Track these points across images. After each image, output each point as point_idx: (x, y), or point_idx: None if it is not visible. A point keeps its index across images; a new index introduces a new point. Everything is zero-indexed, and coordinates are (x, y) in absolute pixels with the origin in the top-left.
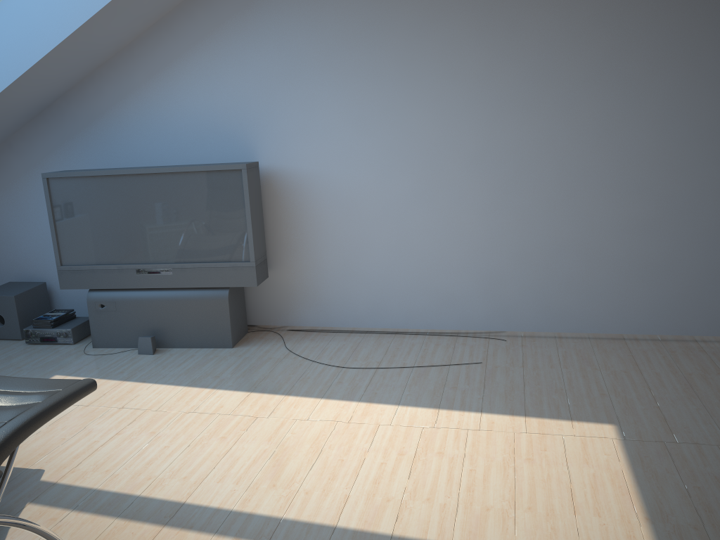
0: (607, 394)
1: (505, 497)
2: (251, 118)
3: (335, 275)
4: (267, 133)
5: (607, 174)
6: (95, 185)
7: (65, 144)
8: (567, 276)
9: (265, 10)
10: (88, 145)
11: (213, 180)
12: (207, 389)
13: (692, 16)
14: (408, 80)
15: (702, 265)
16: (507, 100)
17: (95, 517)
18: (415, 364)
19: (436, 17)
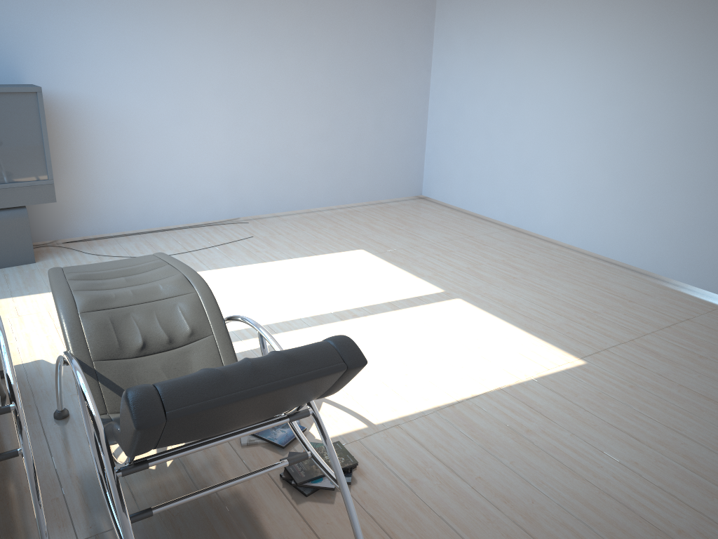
0: (341, 238)
1: (356, 286)
2: (15, 41)
3: (109, 187)
4: (34, 57)
5: (302, 102)
6: None
7: None
8: (281, 173)
9: None
10: None
11: (5, 102)
12: None
13: (343, 3)
14: (167, 22)
15: (350, 160)
16: (240, 46)
17: None
18: (212, 245)
19: None
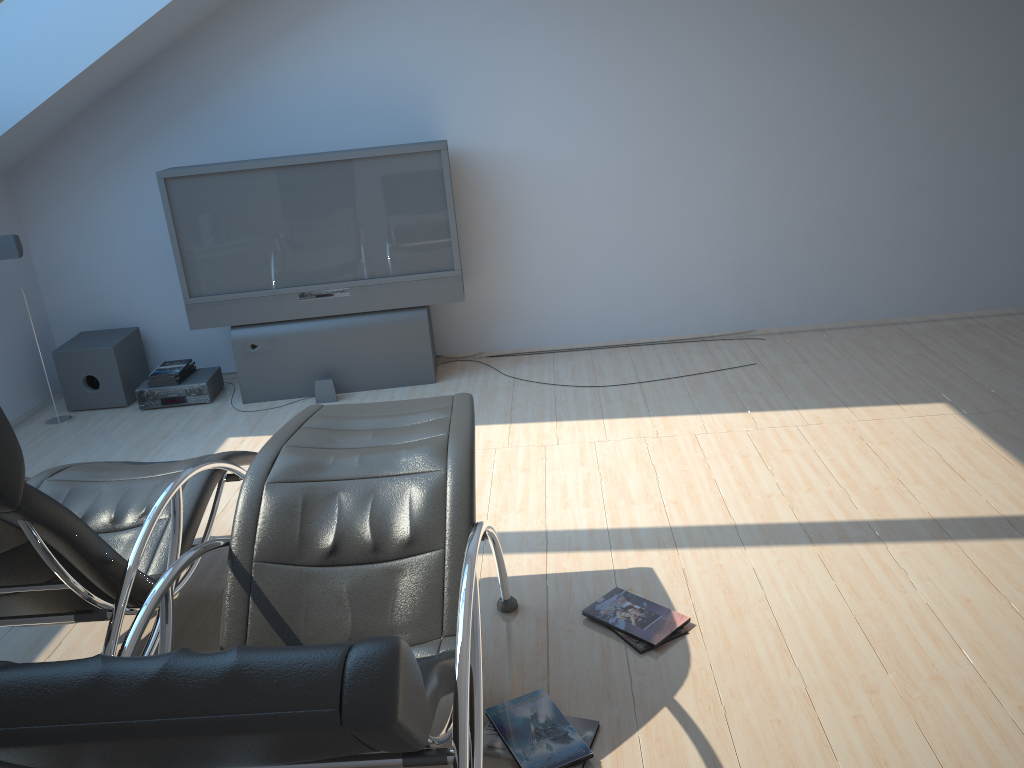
0: (917, 377)
1: (886, 476)
2: (430, 82)
3: (548, 280)
4: (453, 102)
5: (876, 131)
6: (236, 183)
7: (157, 131)
8: (831, 256)
9: None
10: (193, 130)
11: (401, 167)
12: None
13: None
14: (639, 25)
15: (978, 230)
16: (760, 47)
17: None
18: (681, 374)
19: None
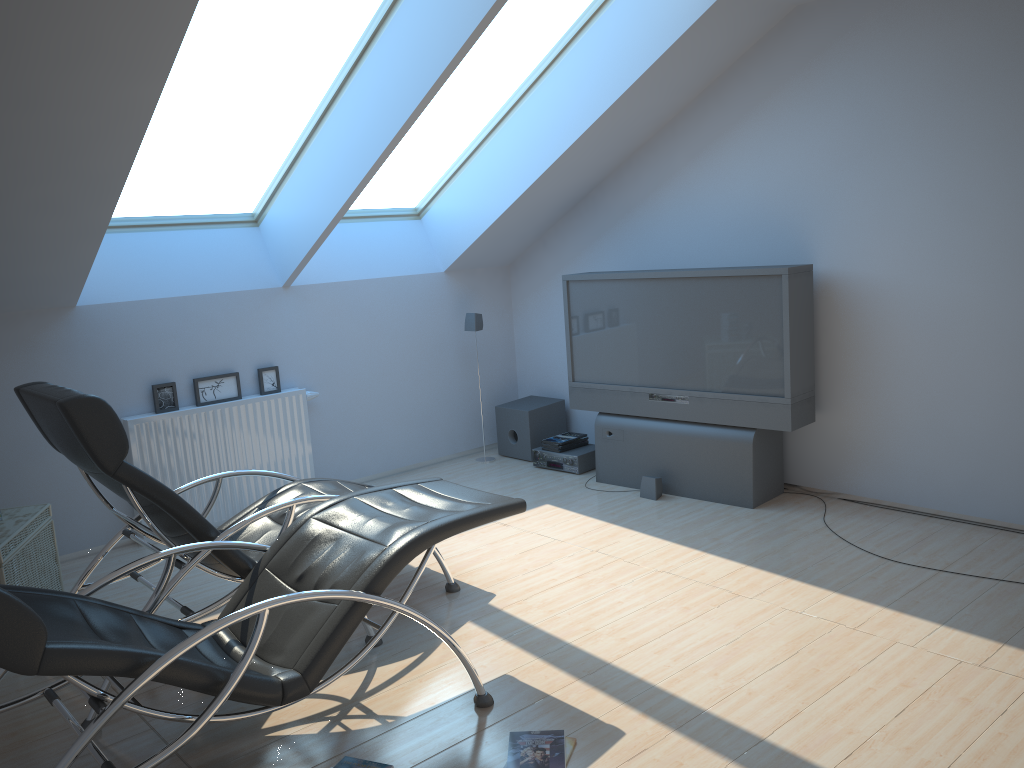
0: None
1: None
2: (809, 206)
3: (913, 429)
4: (829, 226)
5: None
6: (614, 290)
7: (596, 241)
8: None
9: (838, 61)
10: (619, 242)
11: (745, 288)
12: (696, 550)
13: None
14: None
15: None
16: None
17: (519, 652)
18: (1007, 577)
19: None
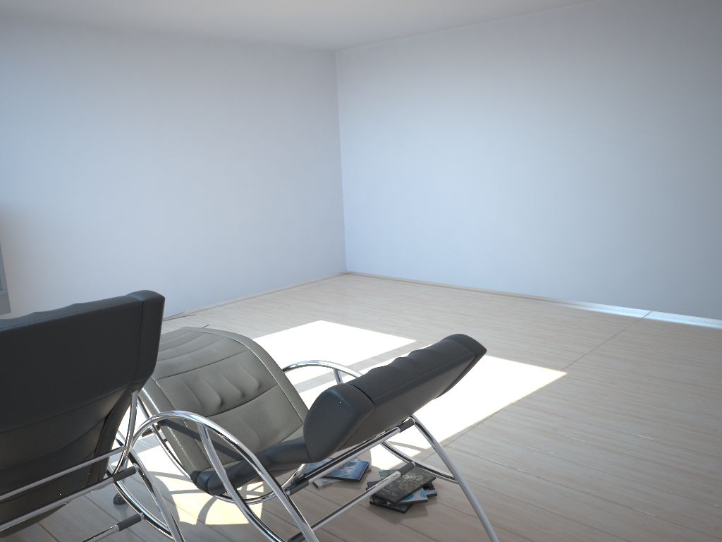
0: (295, 314)
1: (335, 349)
2: None
3: (56, 294)
4: None
5: (233, 194)
6: None
7: None
8: (220, 263)
9: None
10: None
11: None
12: None
13: (261, 102)
14: (105, 127)
15: (281, 244)
16: (174, 146)
17: None
18: None
19: (121, 83)
